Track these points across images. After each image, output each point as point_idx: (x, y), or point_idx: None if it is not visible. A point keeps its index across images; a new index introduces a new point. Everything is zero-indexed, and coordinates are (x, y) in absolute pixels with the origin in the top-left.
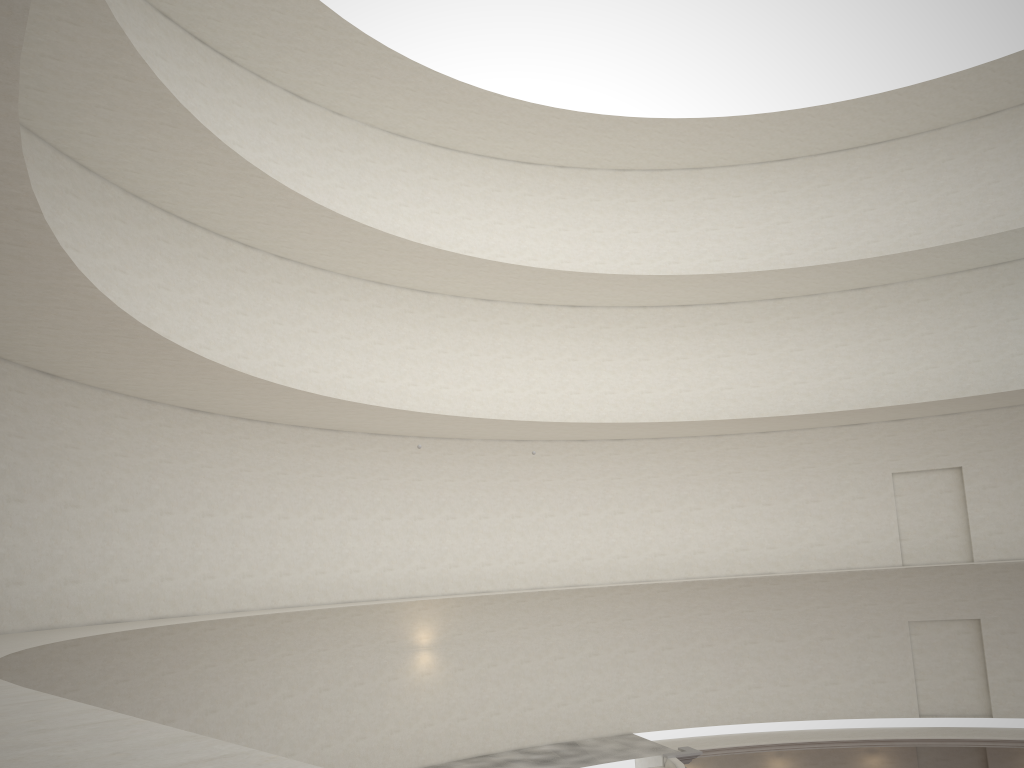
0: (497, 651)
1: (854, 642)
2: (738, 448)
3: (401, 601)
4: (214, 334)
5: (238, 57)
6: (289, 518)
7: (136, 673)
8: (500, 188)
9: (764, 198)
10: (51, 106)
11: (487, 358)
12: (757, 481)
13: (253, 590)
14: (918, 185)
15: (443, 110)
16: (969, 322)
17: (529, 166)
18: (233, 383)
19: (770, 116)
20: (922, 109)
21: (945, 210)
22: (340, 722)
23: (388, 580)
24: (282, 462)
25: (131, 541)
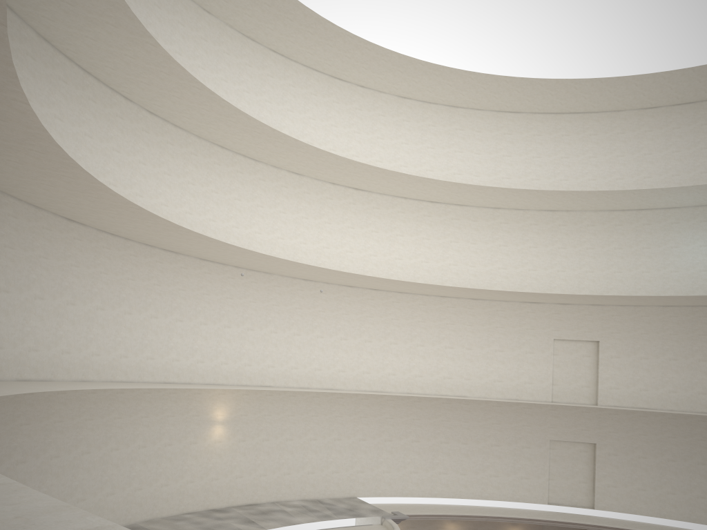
0: (270, 430)
1: (513, 450)
2: (455, 307)
3: (213, 388)
4: (93, 163)
5: None
6: (132, 314)
7: (0, 422)
8: (317, 93)
9: (497, 136)
10: None
11: (291, 216)
12: (464, 332)
13: (98, 366)
14: (599, 147)
15: (287, 26)
16: (618, 245)
17: (339, 81)
18: (112, 204)
19: (514, 79)
20: (612, 95)
21: (614, 167)
22: (151, 472)
23: (199, 370)
24: (132, 270)
25: (9, 317)
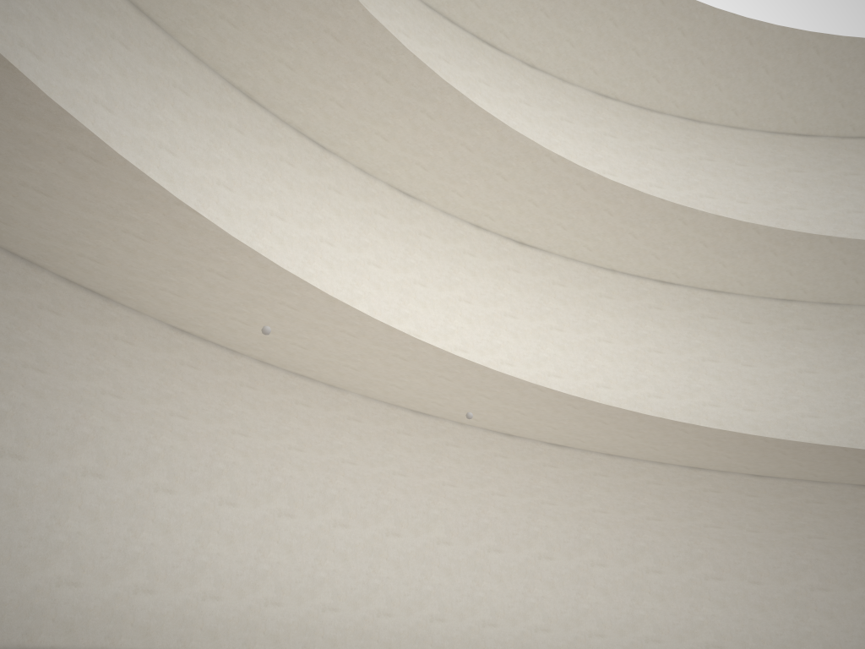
0: None
1: None
2: (720, 492)
3: None
4: None
5: None
6: None
7: None
8: (449, 59)
9: (775, 174)
10: None
11: (392, 276)
12: (743, 545)
13: None
14: None
15: None
16: None
17: (491, 49)
18: None
19: (834, 44)
20: None
21: None
22: None
23: (139, 613)
24: None
25: None
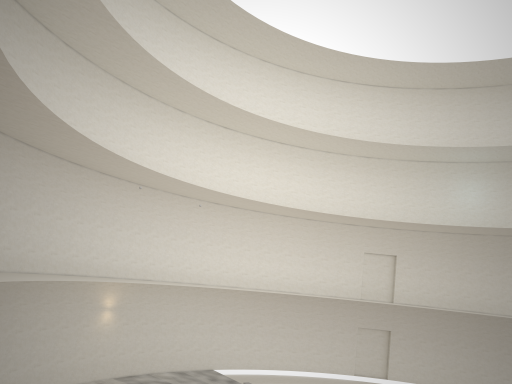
0: (149, 316)
1: (331, 334)
2: (294, 225)
3: (111, 281)
4: None
5: None
6: (41, 215)
7: None
8: (199, 48)
9: (330, 98)
10: None
11: (174, 144)
12: (300, 244)
13: (9, 259)
14: (403, 113)
15: None
16: (413, 186)
17: (217, 42)
18: (36, 116)
19: (350, 56)
20: (416, 76)
21: (413, 129)
22: (49, 350)
23: (94, 265)
24: (43, 178)
25: None
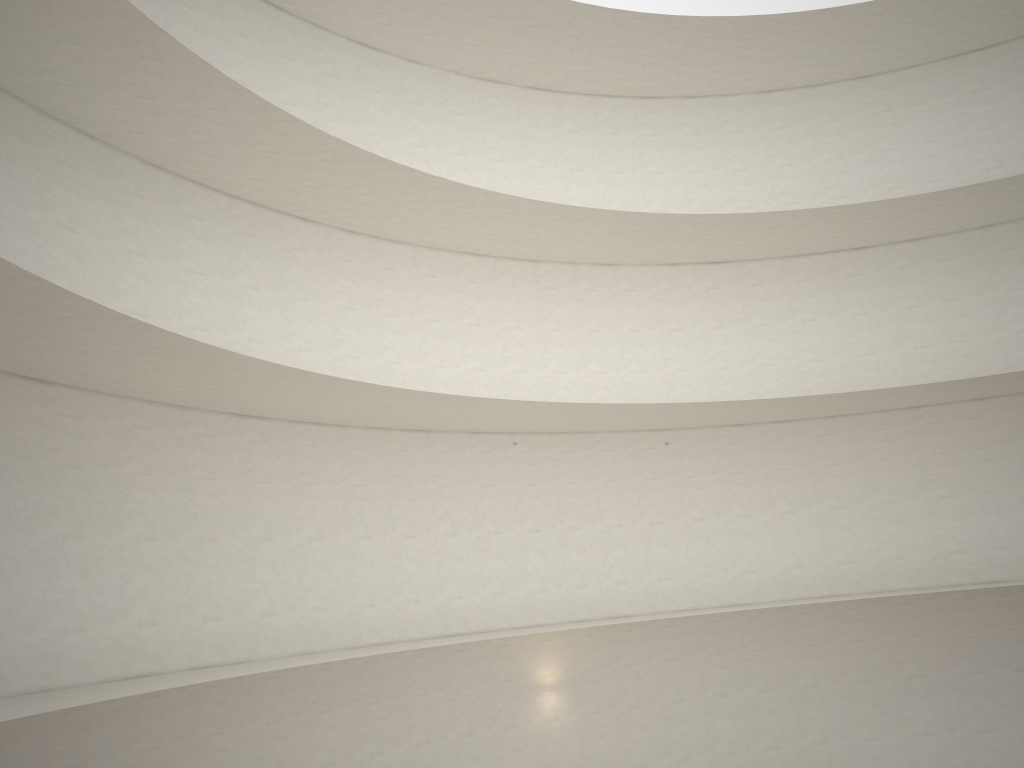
0: (641, 689)
1: None
2: (943, 422)
3: (502, 636)
4: (267, 325)
5: (286, 3)
6: (371, 538)
7: (171, 737)
8: (617, 131)
9: (959, 101)
10: (7, 49)
11: (611, 334)
12: (972, 463)
13: (327, 627)
14: None
15: (536, 39)
16: None
17: (651, 101)
18: (262, 376)
19: None
20: None
21: None
22: None
23: (499, 607)
24: (360, 472)
25: (160, 576)
